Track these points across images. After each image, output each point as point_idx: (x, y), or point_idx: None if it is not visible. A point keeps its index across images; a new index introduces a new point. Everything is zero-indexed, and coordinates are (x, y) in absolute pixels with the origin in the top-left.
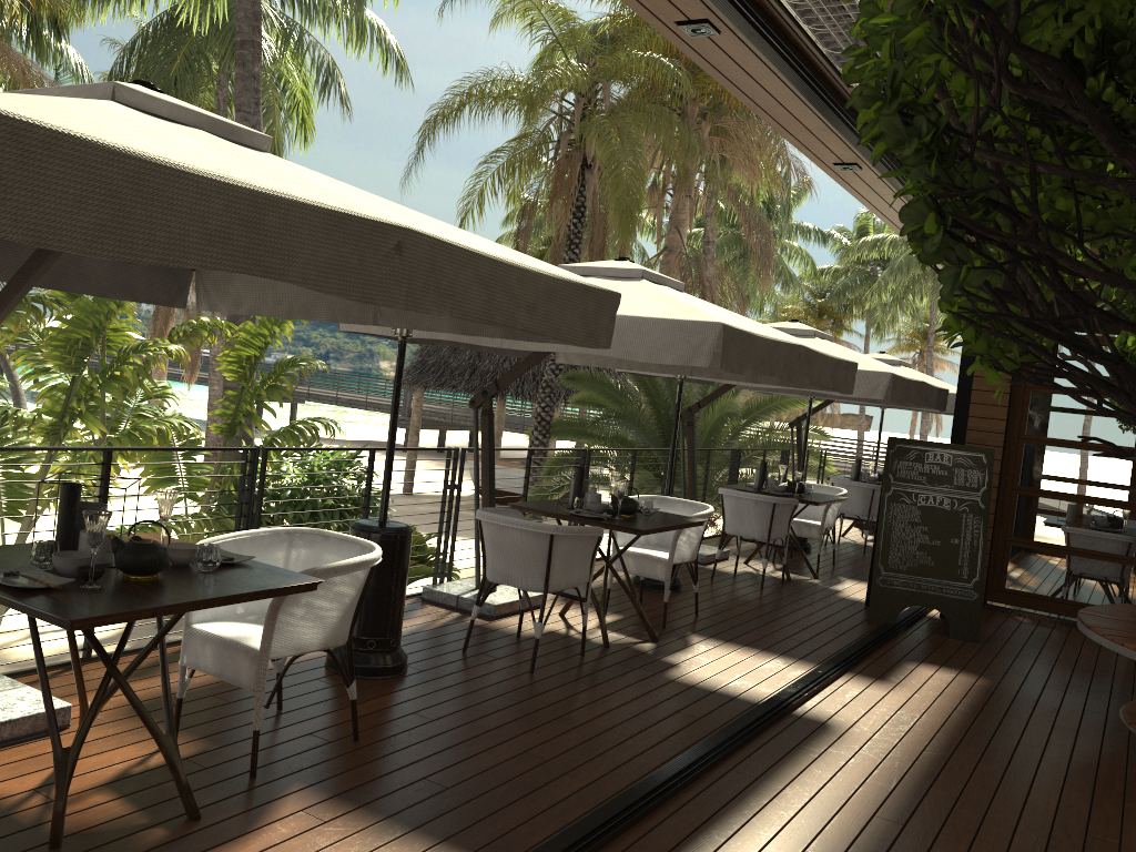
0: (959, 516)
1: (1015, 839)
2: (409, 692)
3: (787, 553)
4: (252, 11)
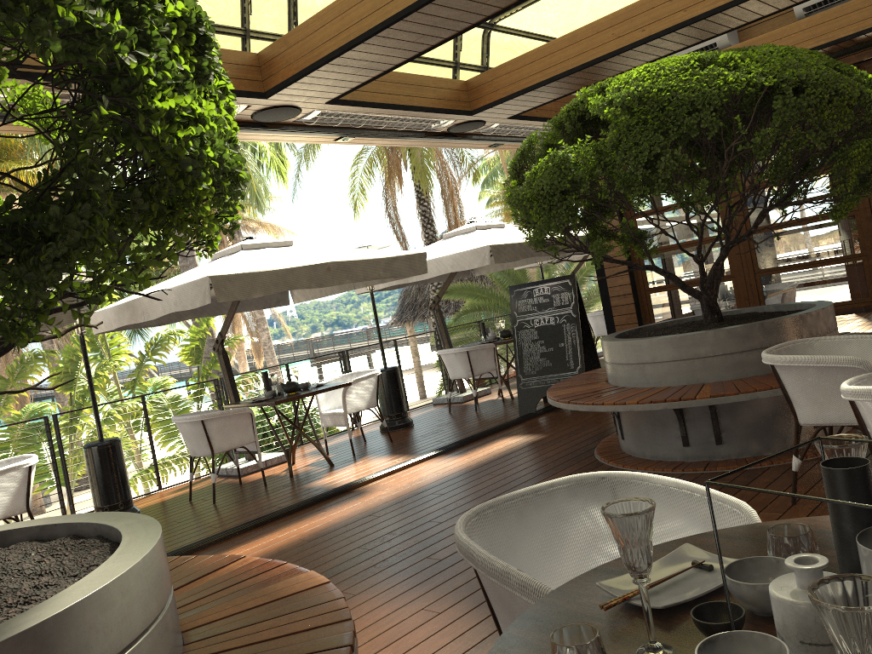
0: (561, 327)
1: (372, 534)
2: None
3: None
4: None
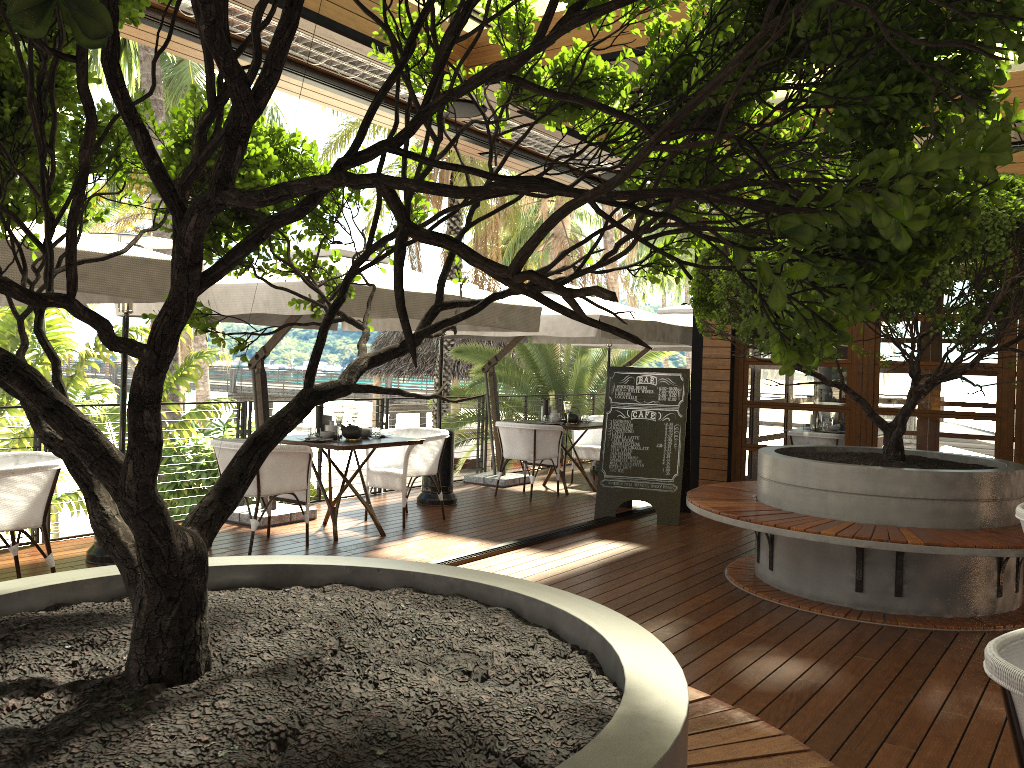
0: (662, 425)
1: None
2: None
3: (595, 476)
4: None
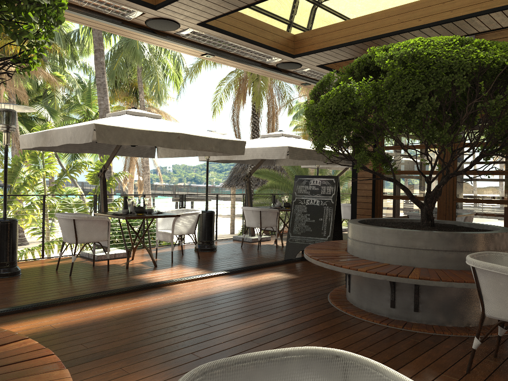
0: (322, 208)
1: (161, 324)
2: (1, 282)
3: None
4: (98, 37)
